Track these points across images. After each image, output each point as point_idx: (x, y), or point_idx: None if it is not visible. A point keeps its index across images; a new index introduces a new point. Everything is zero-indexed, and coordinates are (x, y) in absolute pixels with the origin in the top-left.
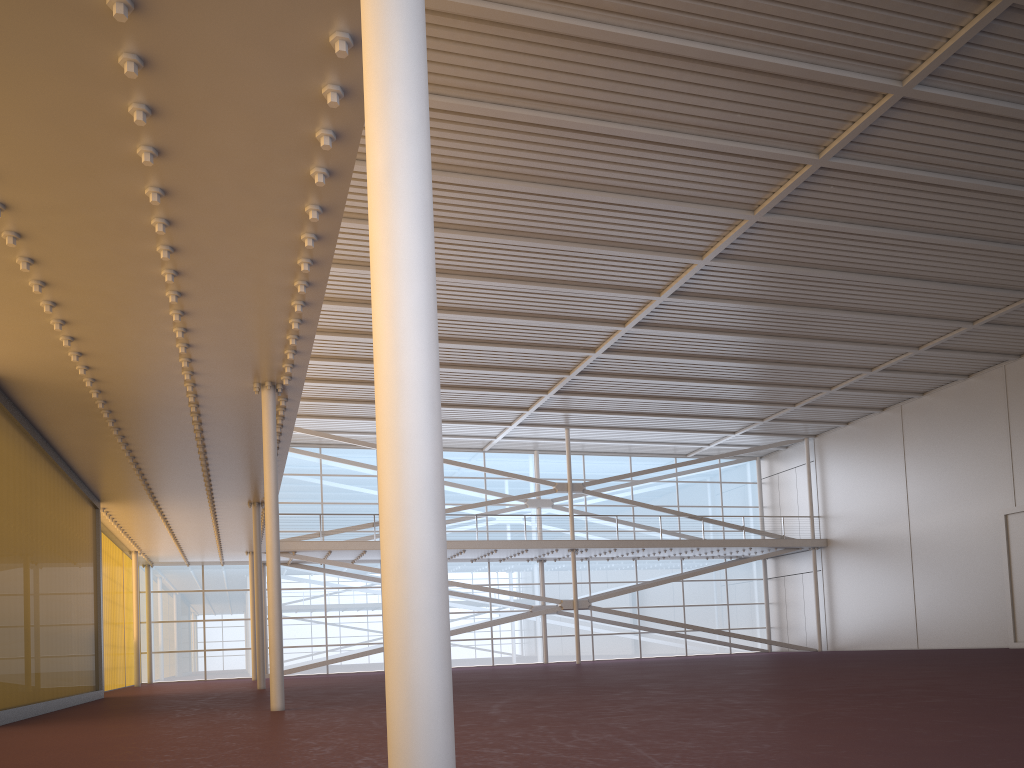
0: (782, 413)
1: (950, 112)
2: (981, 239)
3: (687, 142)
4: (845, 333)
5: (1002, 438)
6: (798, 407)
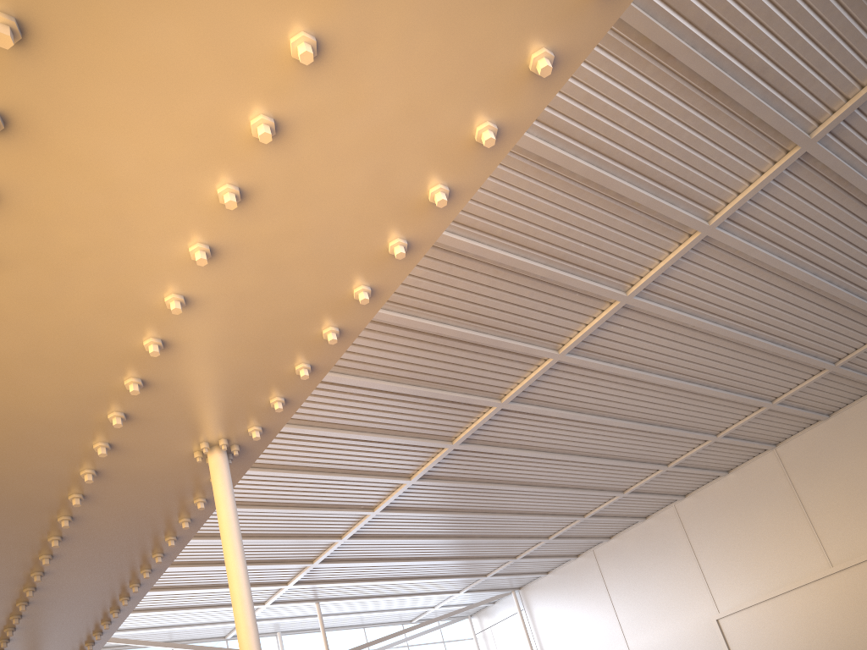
0: (504, 566)
1: (726, 256)
2: (701, 383)
3: (537, 269)
4: (578, 480)
5: (690, 560)
6: (518, 559)
